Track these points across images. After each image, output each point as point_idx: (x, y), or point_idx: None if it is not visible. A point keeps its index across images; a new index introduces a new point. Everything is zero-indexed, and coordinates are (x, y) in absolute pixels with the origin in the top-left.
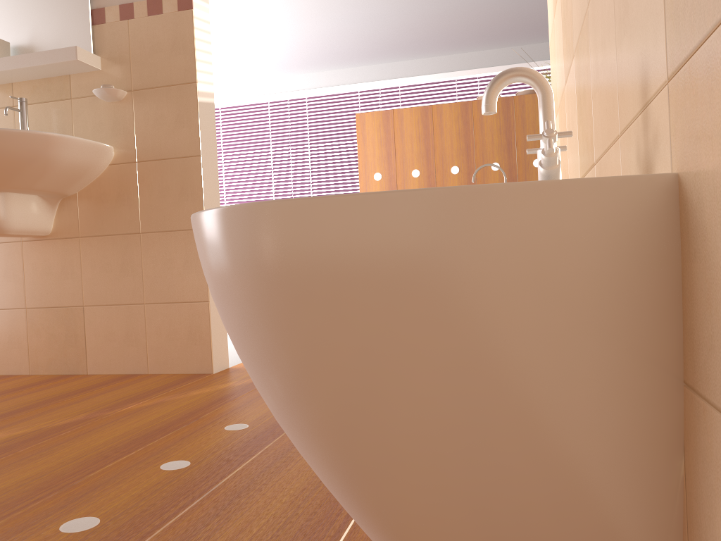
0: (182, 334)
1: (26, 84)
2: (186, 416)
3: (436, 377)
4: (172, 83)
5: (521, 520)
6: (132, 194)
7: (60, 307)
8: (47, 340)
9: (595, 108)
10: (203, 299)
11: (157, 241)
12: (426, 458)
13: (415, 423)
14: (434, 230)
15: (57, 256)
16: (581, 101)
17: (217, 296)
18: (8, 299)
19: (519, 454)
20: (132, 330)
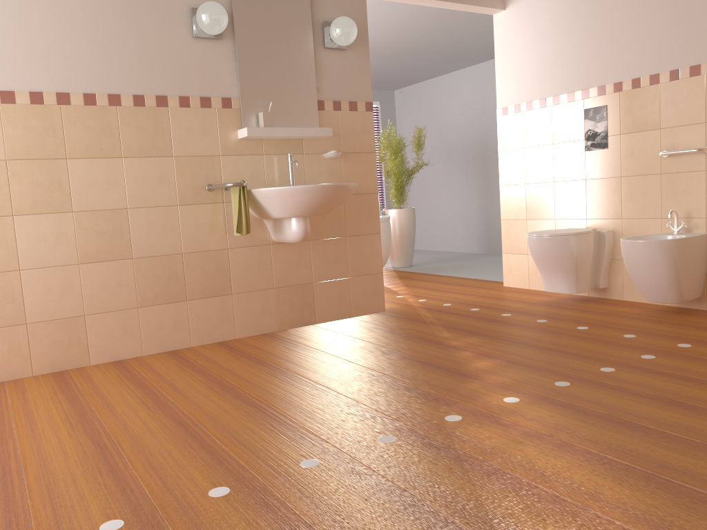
0: (370, 292)
1: (272, 141)
2: (473, 317)
3: (692, 267)
4: (363, 151)
5: (693, 290)
6: (341, 214)
7: (297, 285)
8: (289, 307)
9: (626, 205)
10: (380, 271)
11: (355, 241)
12: (688, 281)
13: (689, 275)
14: (695, 243)
15: (295, 253)
16: (599, 197)
17: (662, 256)
18: (261, 283)
19: (696, 278)
20: (342, 293)
